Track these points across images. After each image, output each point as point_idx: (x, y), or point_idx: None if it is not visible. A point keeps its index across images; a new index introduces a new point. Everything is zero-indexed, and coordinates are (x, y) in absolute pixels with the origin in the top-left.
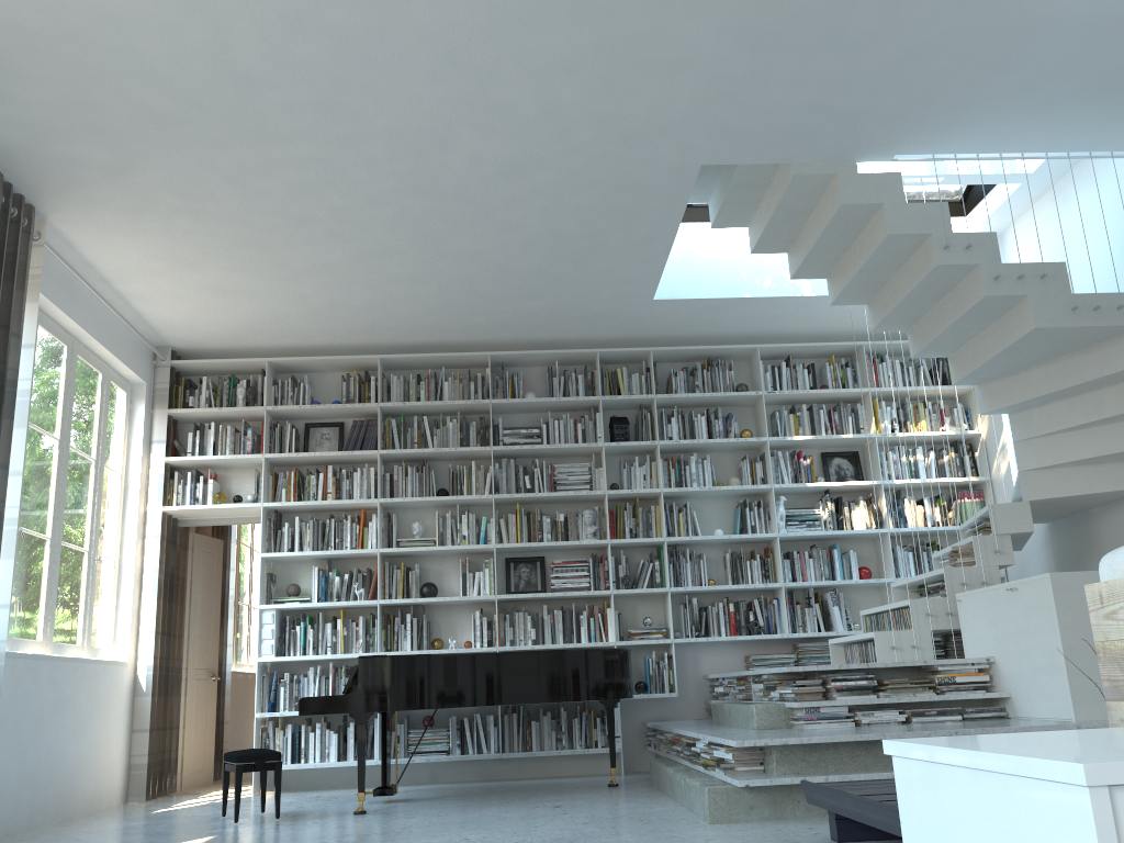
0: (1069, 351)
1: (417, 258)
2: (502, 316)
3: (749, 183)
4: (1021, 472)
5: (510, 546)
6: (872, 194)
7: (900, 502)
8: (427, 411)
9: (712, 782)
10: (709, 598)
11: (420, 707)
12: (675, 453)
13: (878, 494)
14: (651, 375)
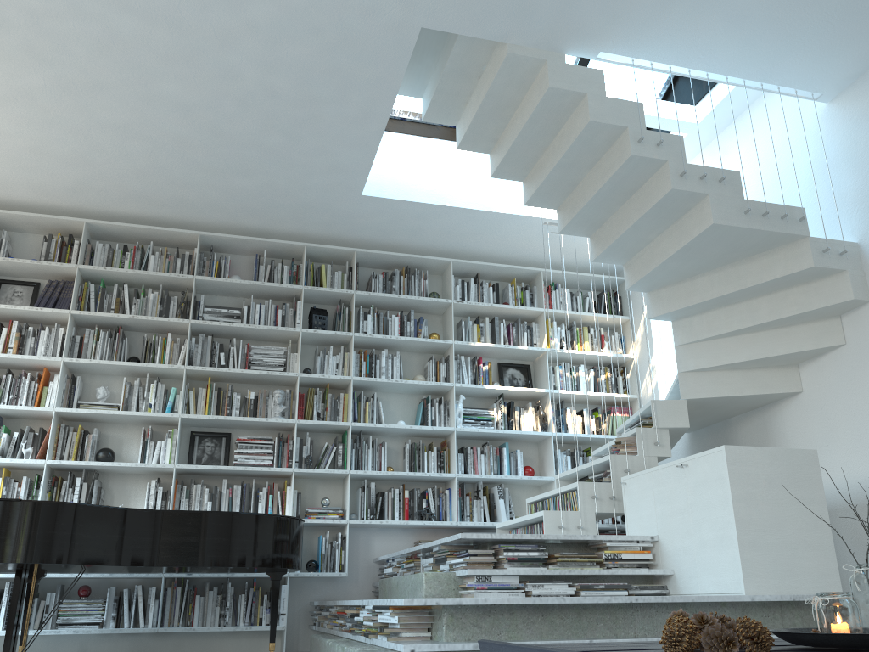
0: (733, 260)
1: (126, 101)
2: (214, 193)
3: (463, 70)
4: (680, 373)
5: (197, 417)
6: (577, 84)
7: (563, 411)
8: (129, 281)
9: (373, 649)
10: (387, 486)
11: (54, 561)
12: (368, 349)
13: (545, 402)
14: (353, 274)
